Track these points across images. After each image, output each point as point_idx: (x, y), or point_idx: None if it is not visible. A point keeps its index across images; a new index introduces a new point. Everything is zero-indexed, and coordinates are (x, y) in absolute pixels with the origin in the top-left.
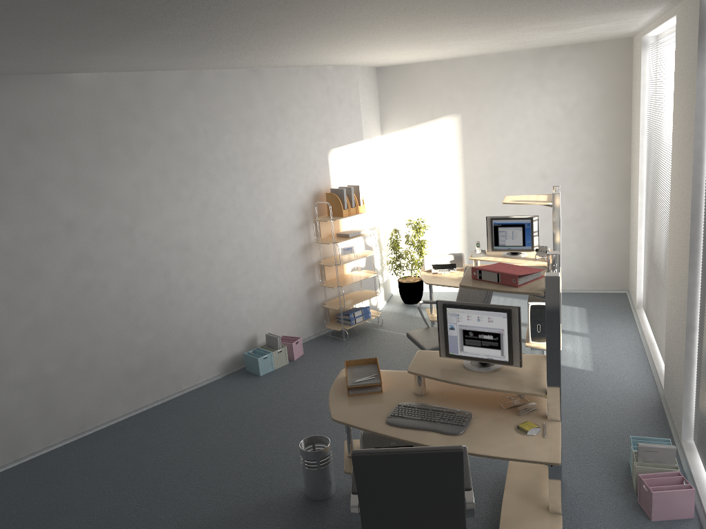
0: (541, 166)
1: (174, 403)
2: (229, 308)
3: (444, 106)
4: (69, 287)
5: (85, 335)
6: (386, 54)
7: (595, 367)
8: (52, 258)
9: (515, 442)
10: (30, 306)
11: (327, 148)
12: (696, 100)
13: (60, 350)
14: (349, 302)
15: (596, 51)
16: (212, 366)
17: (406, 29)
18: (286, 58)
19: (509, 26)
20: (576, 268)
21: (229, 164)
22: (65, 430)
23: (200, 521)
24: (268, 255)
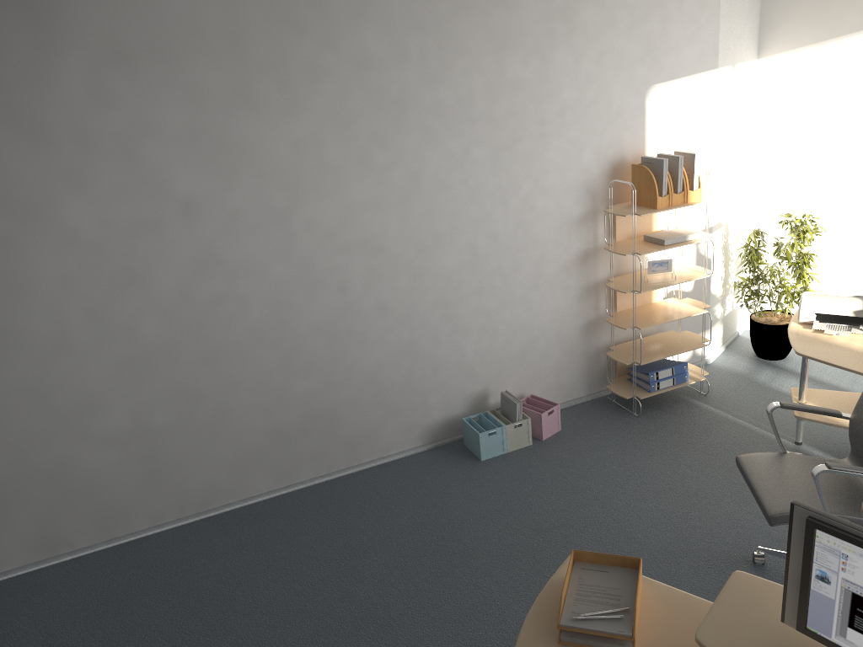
0: None
1: (342, 486)
2: (446, 346)
3: None
4: (188, 302)
5: (211, 374)
6: None
7: None
8: (160, 257)
9: None
10: (128, 327)
11: (646, 83)
12: None
13: (173, 394)
14: (652, 352)
15: None
16: (410, 431)
17: None
18: None
19: None
20: None
21: (461, 111)
22: (180, 505)
23: None
24: (518, 266)
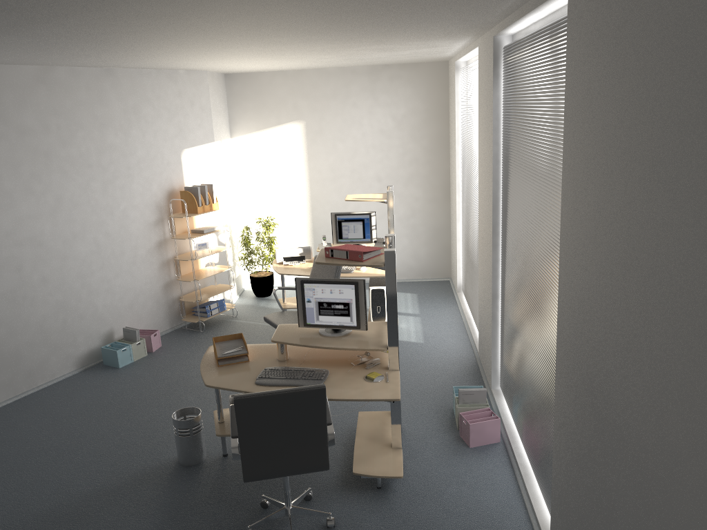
0: (376, 169)
1: (29, 399)
2: (85, 303)
3: (289, 113)
4: None
5: None
6: (237, 62)
7: (425, 340)
8: None
9: (364, 388)
10: None
11: (180, 148)
12: (493, 115)
13: None
14: (205, 295)
15: (420, 71)
16: (68, 361)
17: (261, 42)
18: (143, 60)
19: (349, 45)
20: (408, 260)
21: (83, 161)
22: None
23: (76, 496)
24: (124, 251)
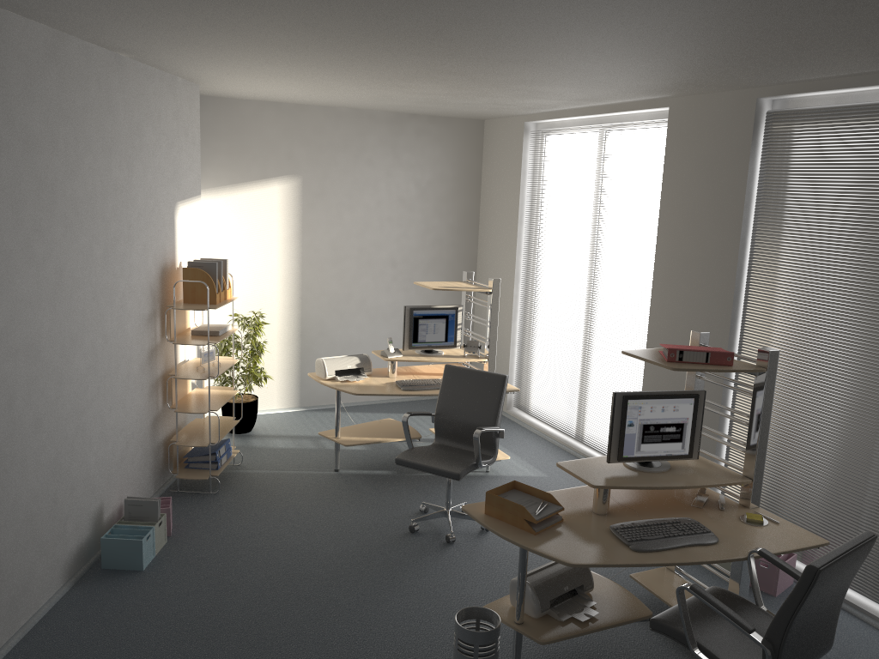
0: (391, 251)
1: (28, 657)
2: (78, 460)
3: (281, 163)
4: None
5: None
6: (308, 80)
7: (545, 472)
8: None
9: (769, 535)
10: None
11: (174, 200)
12: (746, 189)
13: None
14: (211, 434)
15: (452, 128)
16: (55, 571)
17: (517, 57)
18: (240, 51)
19: (543, 81)
20: None
21: (88, 207)
22: None
23: None
24: (119, 366)
